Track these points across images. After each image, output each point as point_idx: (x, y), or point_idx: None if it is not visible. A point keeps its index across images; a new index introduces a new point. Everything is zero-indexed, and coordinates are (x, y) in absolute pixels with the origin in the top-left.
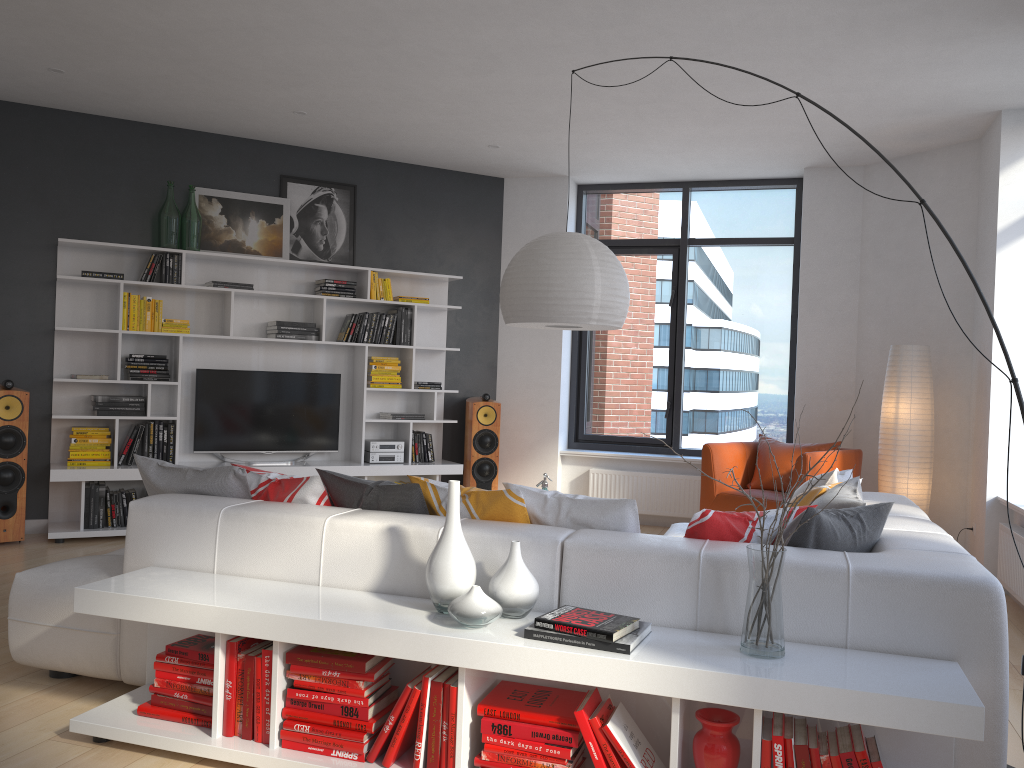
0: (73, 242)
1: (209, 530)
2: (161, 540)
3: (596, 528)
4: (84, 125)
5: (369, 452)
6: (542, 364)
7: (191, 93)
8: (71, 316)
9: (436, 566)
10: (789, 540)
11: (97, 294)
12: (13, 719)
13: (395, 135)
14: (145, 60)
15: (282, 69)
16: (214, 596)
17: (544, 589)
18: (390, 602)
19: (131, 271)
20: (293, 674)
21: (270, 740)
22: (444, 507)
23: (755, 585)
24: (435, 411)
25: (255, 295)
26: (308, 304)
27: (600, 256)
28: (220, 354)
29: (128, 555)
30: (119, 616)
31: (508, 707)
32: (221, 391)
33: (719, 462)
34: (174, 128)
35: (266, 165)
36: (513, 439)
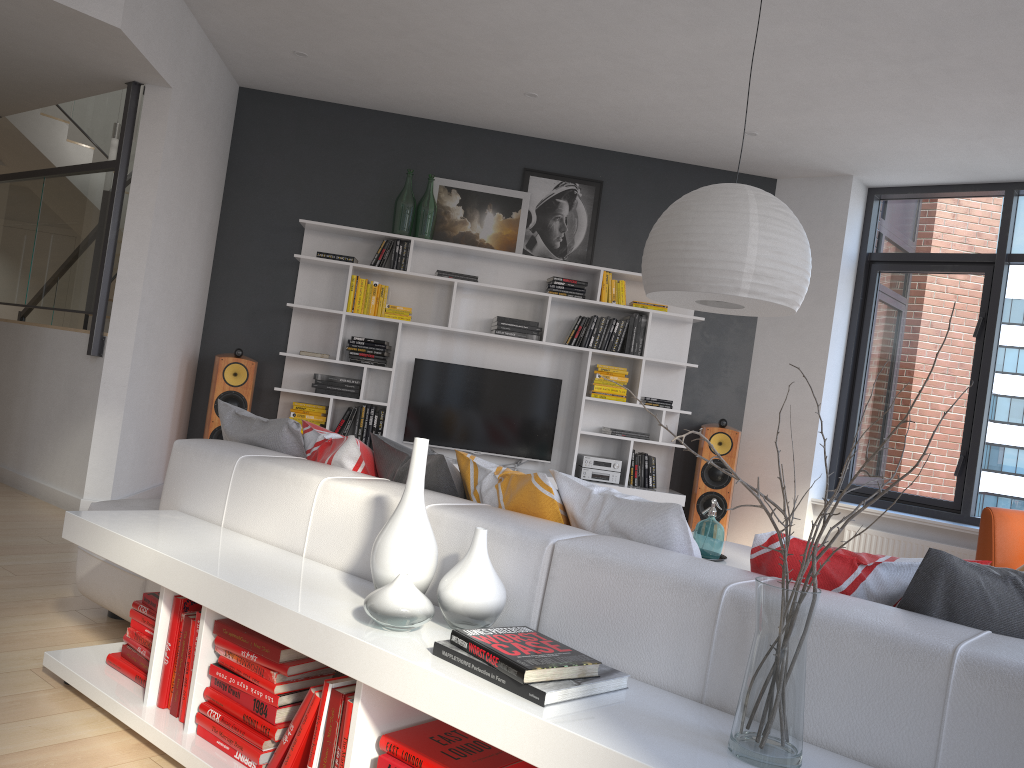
0: (312, 223)
1: (225, 478)
2: (188, 483)
3: (634, 540)
4: (341, 116)
5: (581, 467)
6: (799, 393)
7: (422, 75)
8: (309, 296)
9: (378, 544)
10: (901, 599)
11: (334, 277)
12: (27, 643)
13: (637, 121)
14: (366, 35)
15: (493, 37)
16: (174, 542)
17: (521, 603)
18: (346, 585)
19: (367, 257)
20: (220, 648)
21: (185, 721)
22: (478, 491)
23: (757, 641)
24: (661, 432)
25: (482, 289)
26: (537, 303)
27: (763, 210)
28: (442, 347)
29: (163, 496)
30: (89, 548)
31: (415, 748)
32: (436, 383)
33: (1004, 534)
34: (423, 119)
35: (510, 158)
36: (756, 477)
